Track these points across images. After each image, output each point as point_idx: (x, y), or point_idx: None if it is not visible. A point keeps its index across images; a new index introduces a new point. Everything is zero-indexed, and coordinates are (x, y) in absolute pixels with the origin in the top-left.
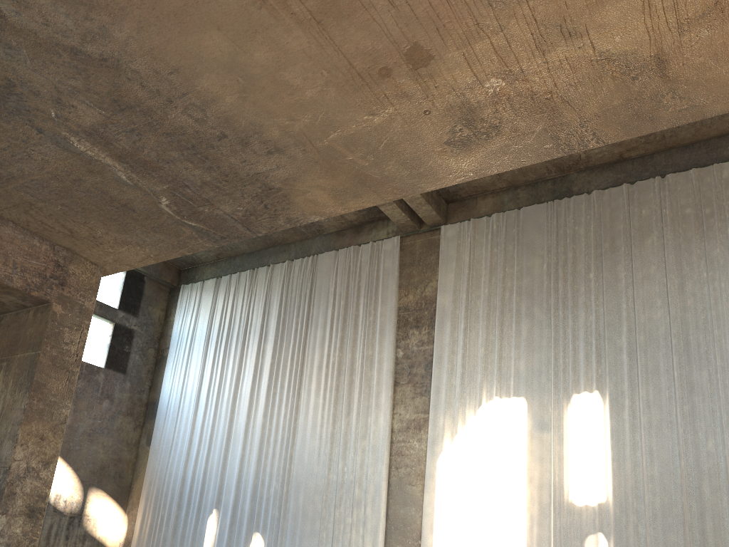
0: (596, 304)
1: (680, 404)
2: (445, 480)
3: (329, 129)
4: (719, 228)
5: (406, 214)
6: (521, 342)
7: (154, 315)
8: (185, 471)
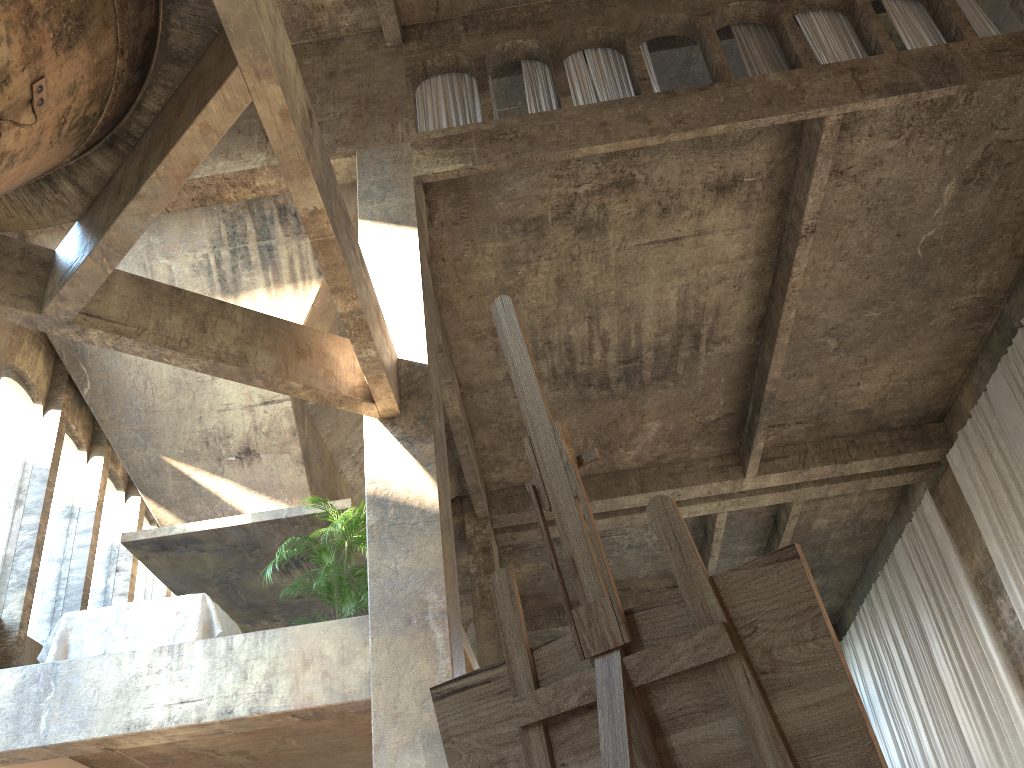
0: None
1: None
2: None
3: None
4: None
5: (901, 471)
6: None
7: None
8: None
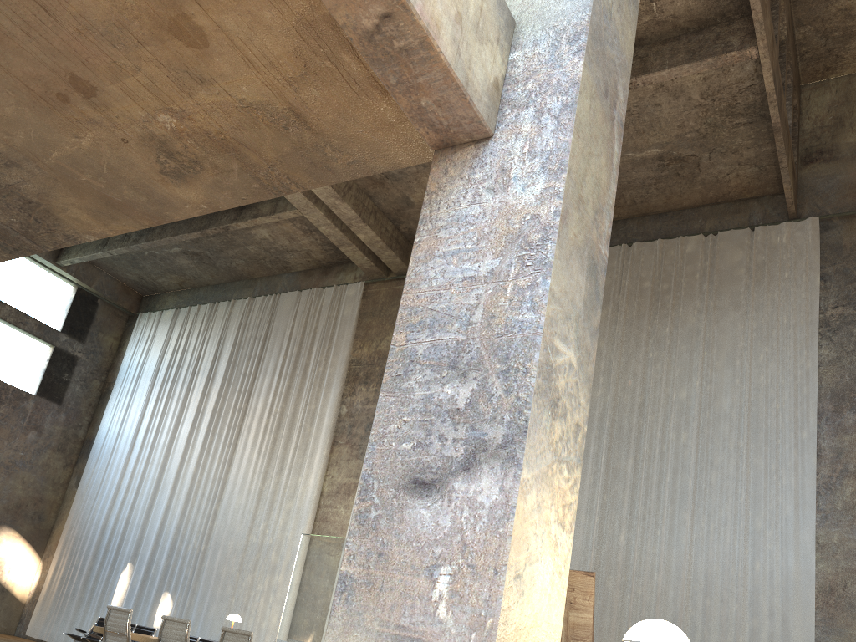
0: None
1: (601, 491)
2: None
3: (48, 147)
4: (672, 306)
5: (370, 258)
6: None
7: (104, 343)
8: (107, 518)
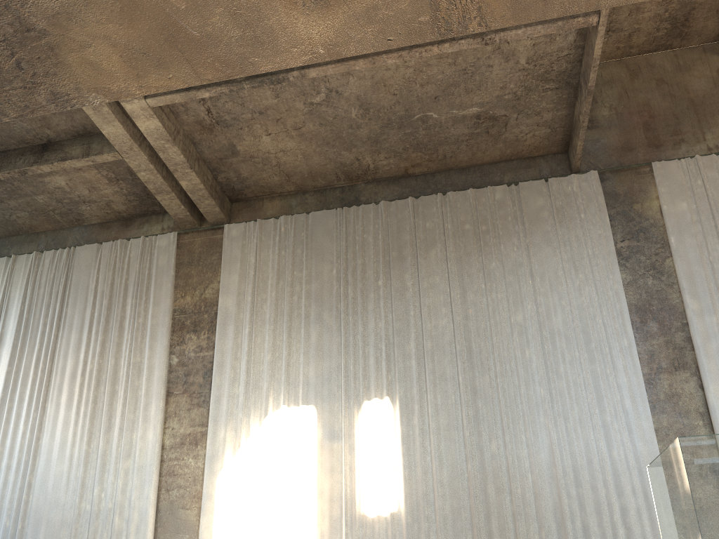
0: (385, 311)
1: (465, 408)
2: (225, 500)
3: None
4: (494, 244)
5: (186, 207)
6: (310, 347)
7: None
8: None
